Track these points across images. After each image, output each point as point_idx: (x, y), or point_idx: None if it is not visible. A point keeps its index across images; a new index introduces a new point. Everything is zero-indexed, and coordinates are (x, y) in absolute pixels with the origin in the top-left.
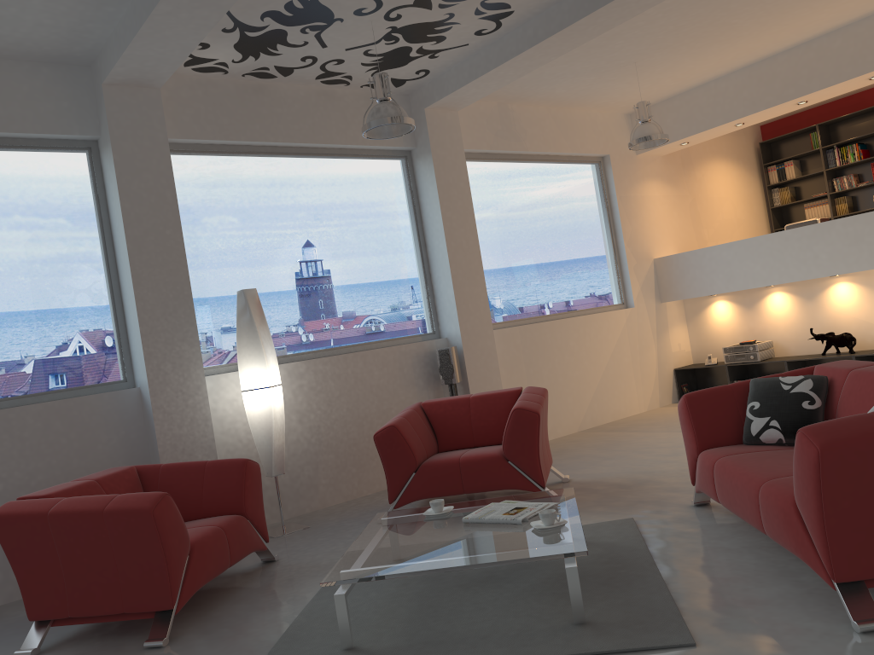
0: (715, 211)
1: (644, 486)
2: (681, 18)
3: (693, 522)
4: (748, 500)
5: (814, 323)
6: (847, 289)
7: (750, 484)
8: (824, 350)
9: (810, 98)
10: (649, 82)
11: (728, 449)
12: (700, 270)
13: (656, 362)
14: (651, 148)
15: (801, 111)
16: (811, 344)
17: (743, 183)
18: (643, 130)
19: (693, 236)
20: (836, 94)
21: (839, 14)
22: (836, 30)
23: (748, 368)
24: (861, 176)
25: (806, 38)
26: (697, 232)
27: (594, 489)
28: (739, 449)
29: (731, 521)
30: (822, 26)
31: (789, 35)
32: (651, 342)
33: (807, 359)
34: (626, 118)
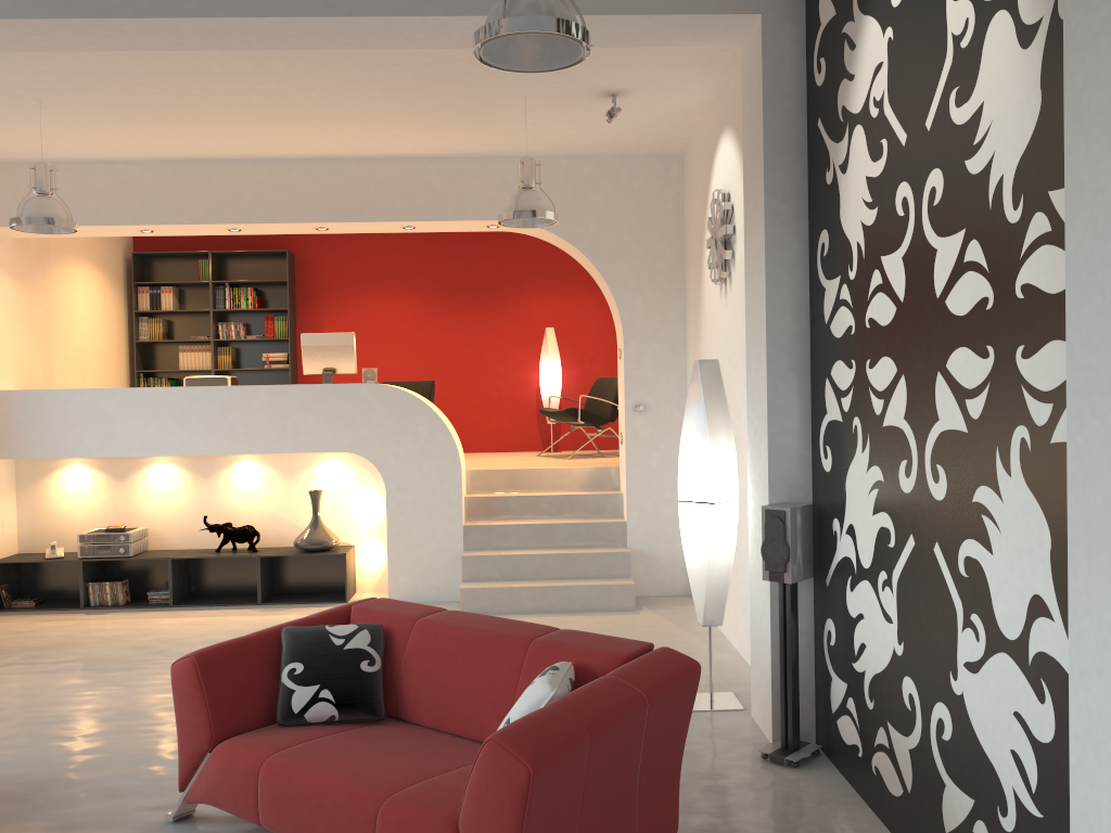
0: (71, 333)
1: (54, 792)
2: (147, 74)
3: None
4: (349, 827)
5: (207, 509)
6: (255, 470)
7: (357, 804)
8: (221, 546)
9: (247, 228)
10: (38, 132)
11: (266, 737)
12: (61, 420)
13: None
14: (7, 225)
15: None
16: (199, 535)
17: (107, 301)
18: (42, 207)
19: (40, 364)
20: (274, 232)
21: (308, 144)
22: (292, 159)
23: (108, 563)
24: (250, 327)
25: (258, 156)
26: (46, 359)
27: None
28: (283, 736)
29: None
30: (284, 149)
31: (246, 145)
32: None
33: (201, 557)
34: None
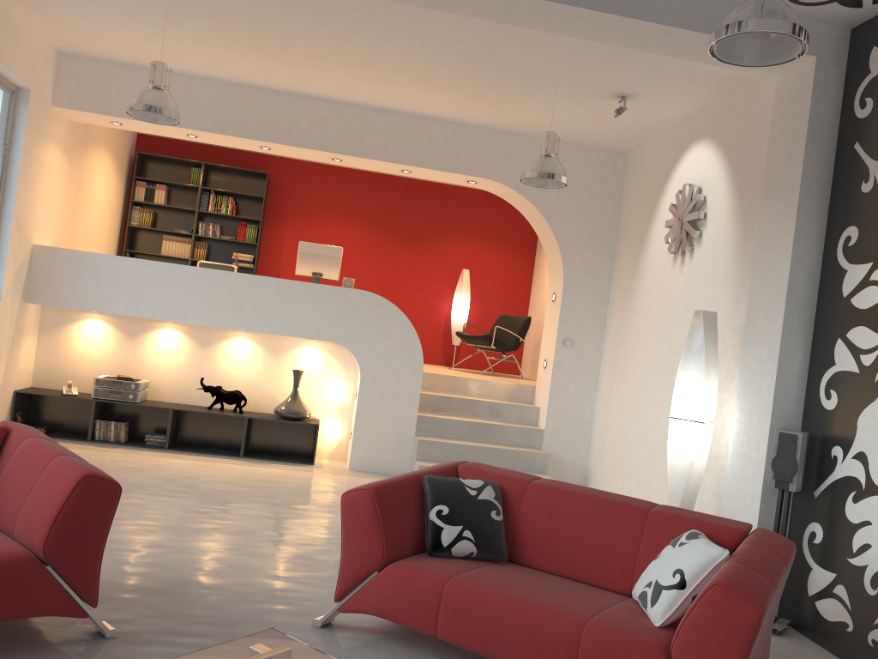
0: (90, 209)
1: (194, 591)
2: (278, 7)
3: (360, 656)
4: (548, 644)
5: (201, 372)
6: (246, 346)
7: (557, 626)
8: (213, 405)
9: (277, 148)
10: (139, 37)
11: (430, 563)
12: (98, 280)
13: (2, 380)
14: (78, 109)
15: (187, 141)
16: (191, 393)
17: (114, 188)
18: (159, 99)
19: (69, 230)
20: (295, 156)
21: (351, 90)
22: (327, 100)
23: (109, 405)
24: (224, 230)
25: (302, 92)
26: (73, 227)
27: (117, 597)
28: (443, 564)
29: (400, 651)
30: (328, 90)
31: (300, 81)
32: (5, 352)
33: (198, 411)
34: (55, 55)
